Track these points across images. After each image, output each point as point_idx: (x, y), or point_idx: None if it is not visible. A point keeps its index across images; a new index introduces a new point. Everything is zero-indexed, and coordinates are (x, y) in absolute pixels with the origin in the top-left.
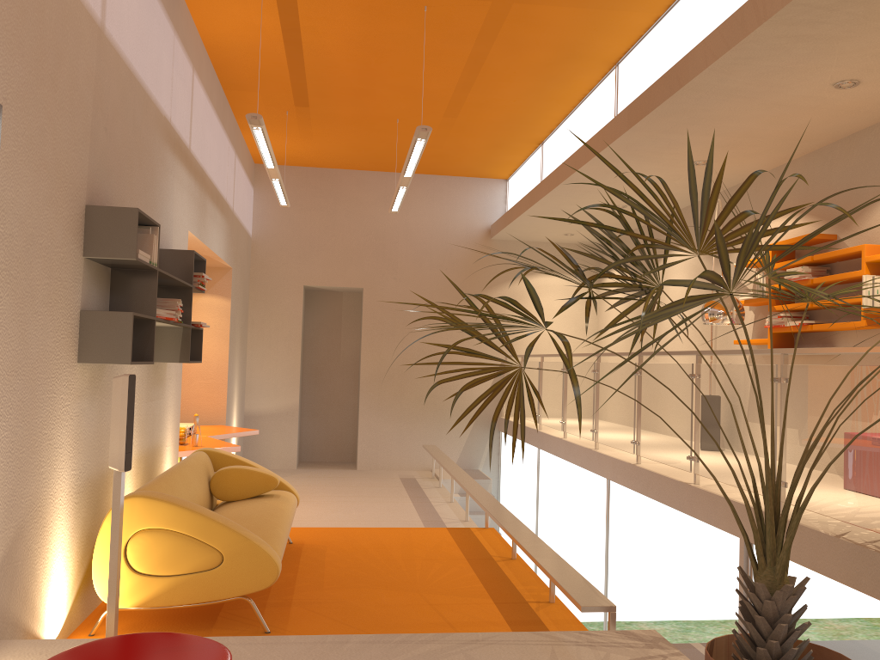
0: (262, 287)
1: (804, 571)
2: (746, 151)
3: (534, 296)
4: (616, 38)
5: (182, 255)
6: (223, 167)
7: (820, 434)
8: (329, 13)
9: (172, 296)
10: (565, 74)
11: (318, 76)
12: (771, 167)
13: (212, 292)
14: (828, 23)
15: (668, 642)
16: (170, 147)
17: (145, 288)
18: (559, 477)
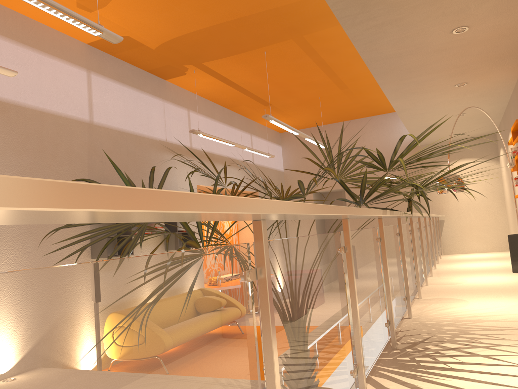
0: None
1: None
2: (477, 72)
3: None
4: None
5: None
6: None
7: None
8: (229, 68)
9: None
10: None
11: (258, 92)
12: (516, 73)
13: None
14: (378, 16)
15: (263, 387)
16: (168, 152)
17: None
18: None
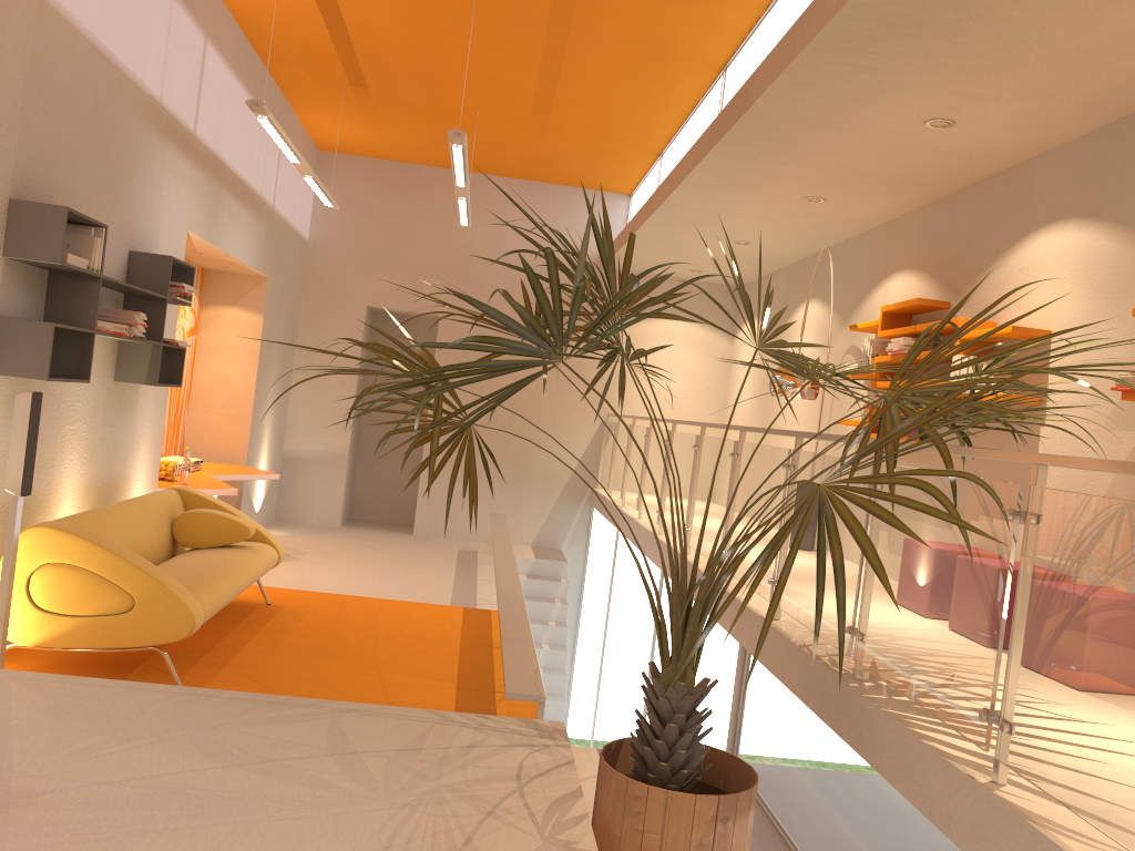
0: (316, 303)
1: (780, 683)
2: (861, 190)
3: (403, 346)
4: (716, 38)
5: (158, 261)
6: (258, 154)
7: (734, 525)
8: None
9: (143, 307)
10: (665, 75)
11: (370, 54)
12: (901, 211)
13: (242, 305)
14: (880, 54)
15: (566, 734)
16: (159, 131)
17: (86, 296)
18: (628, 565)
